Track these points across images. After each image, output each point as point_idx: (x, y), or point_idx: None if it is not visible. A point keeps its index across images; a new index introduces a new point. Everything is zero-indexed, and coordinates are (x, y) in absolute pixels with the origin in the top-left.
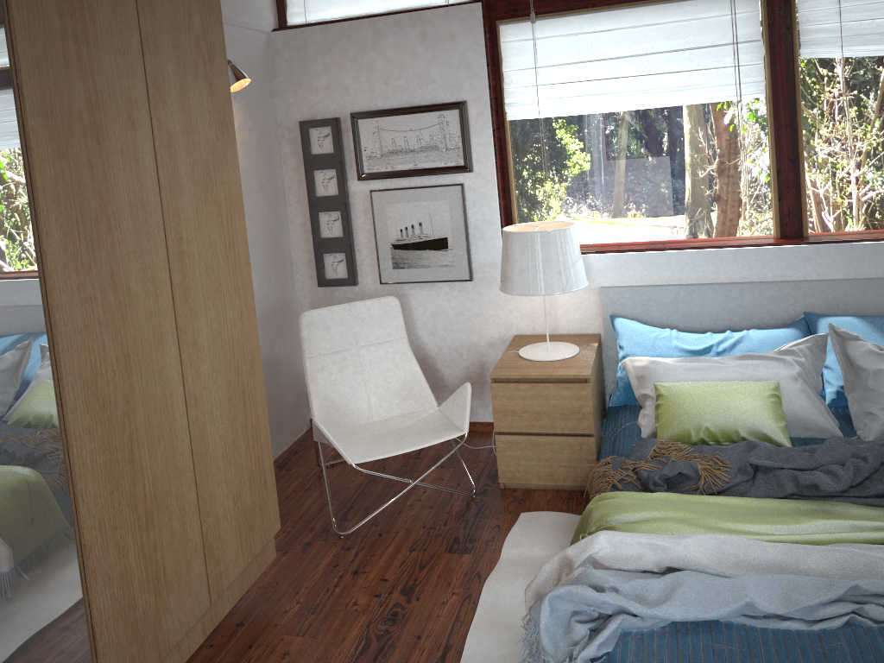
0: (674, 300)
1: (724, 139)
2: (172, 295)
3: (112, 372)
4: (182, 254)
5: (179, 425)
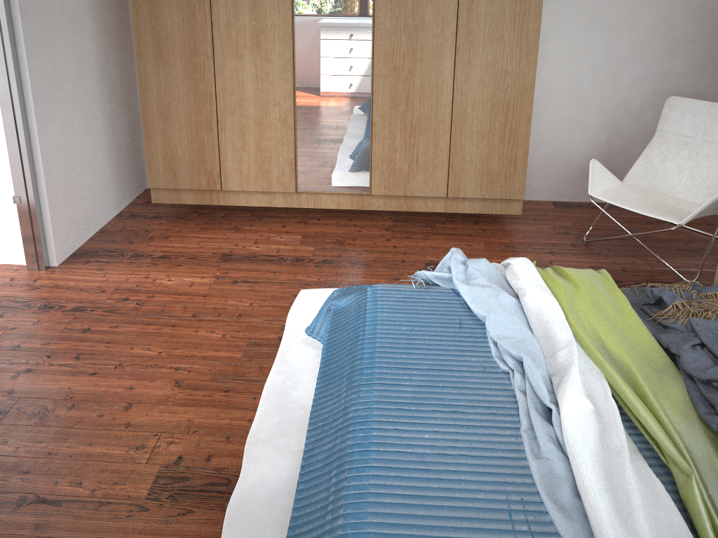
0: None
1: None
2: (456, 31)
3: (403, 55)
4: (470, 10)
5: (444, 99)
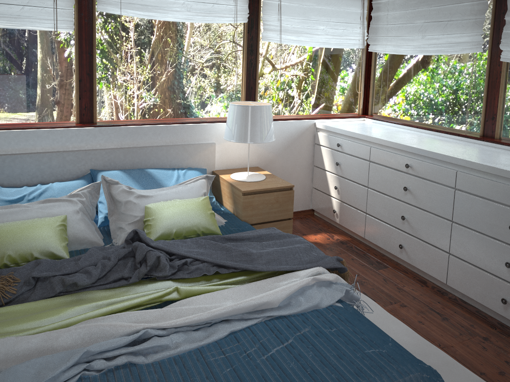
0: (1, 166)
1: (45, 56)
2: None
3: None
4: None
5: None
